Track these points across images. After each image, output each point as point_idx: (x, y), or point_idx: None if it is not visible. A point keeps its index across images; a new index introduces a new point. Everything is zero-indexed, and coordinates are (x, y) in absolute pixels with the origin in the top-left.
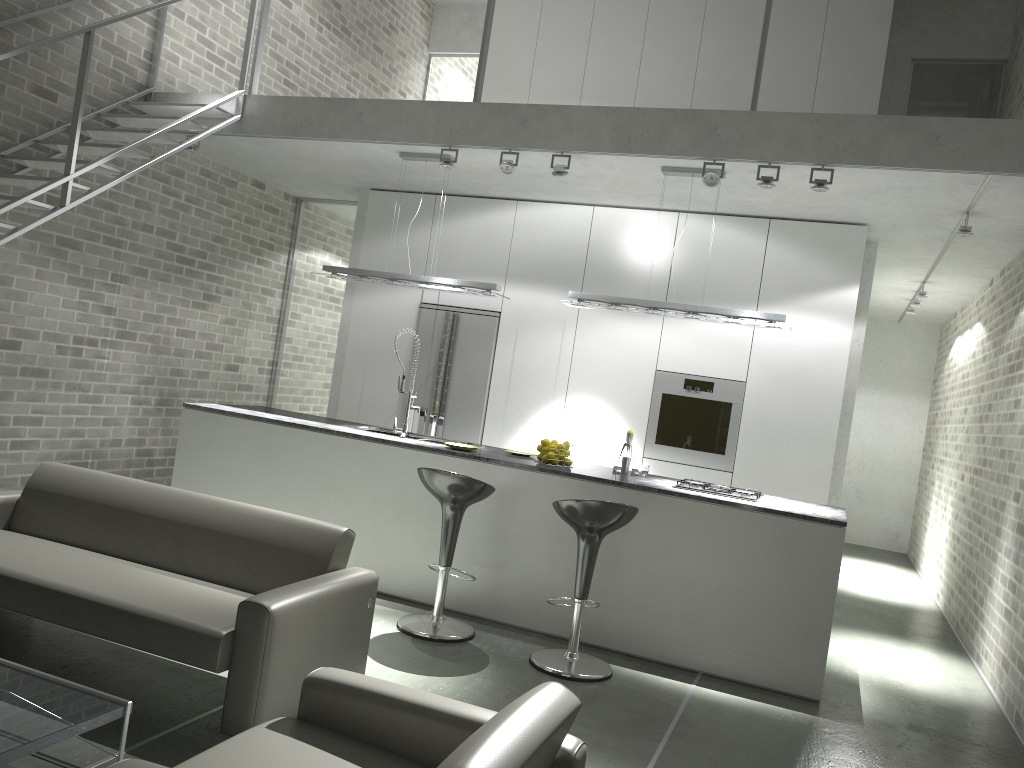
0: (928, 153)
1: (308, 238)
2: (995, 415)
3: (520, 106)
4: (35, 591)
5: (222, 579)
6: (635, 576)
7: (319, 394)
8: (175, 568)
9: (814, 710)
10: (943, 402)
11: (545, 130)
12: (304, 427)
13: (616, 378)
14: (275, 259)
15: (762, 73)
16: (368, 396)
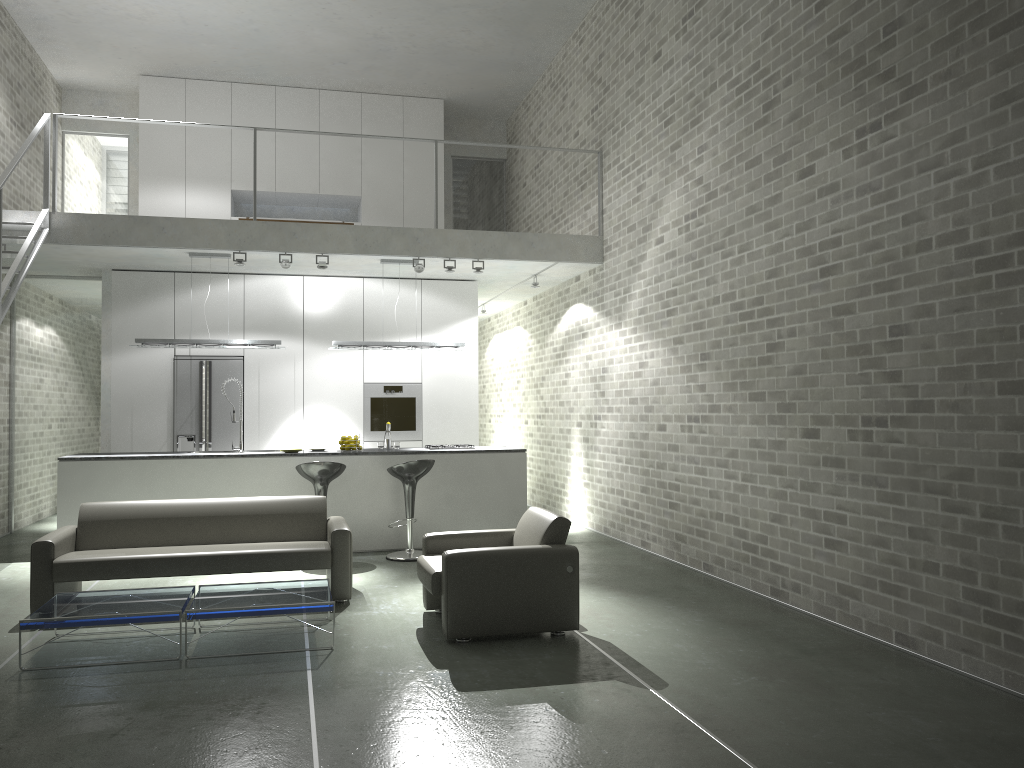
0: (529, 252)
1: (29, 309)
2: (549, 382)
3: (289, 224)
4: (199, 559)
5: (260, 540)
6: (423, 503)
7: (65, 440)
8: (225, 542)
9: None
10: (491, 377)
11: (309, 239)
12: (175, 457)
13: (338, 392)
14: (4, 331)
15: (366, 167)
16: (139, 433)
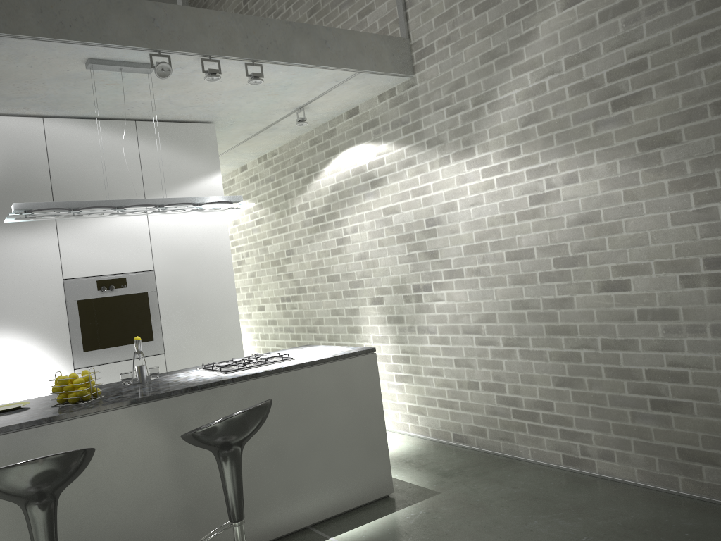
0: (323, 54)
1: None
2: (304, 255)
3: None
4: None
5: None
6: None
7: None
8: None
9: (404, 501)
10: None
11: None
12: None
13: (20, 298)
14: None
15: None
16: None
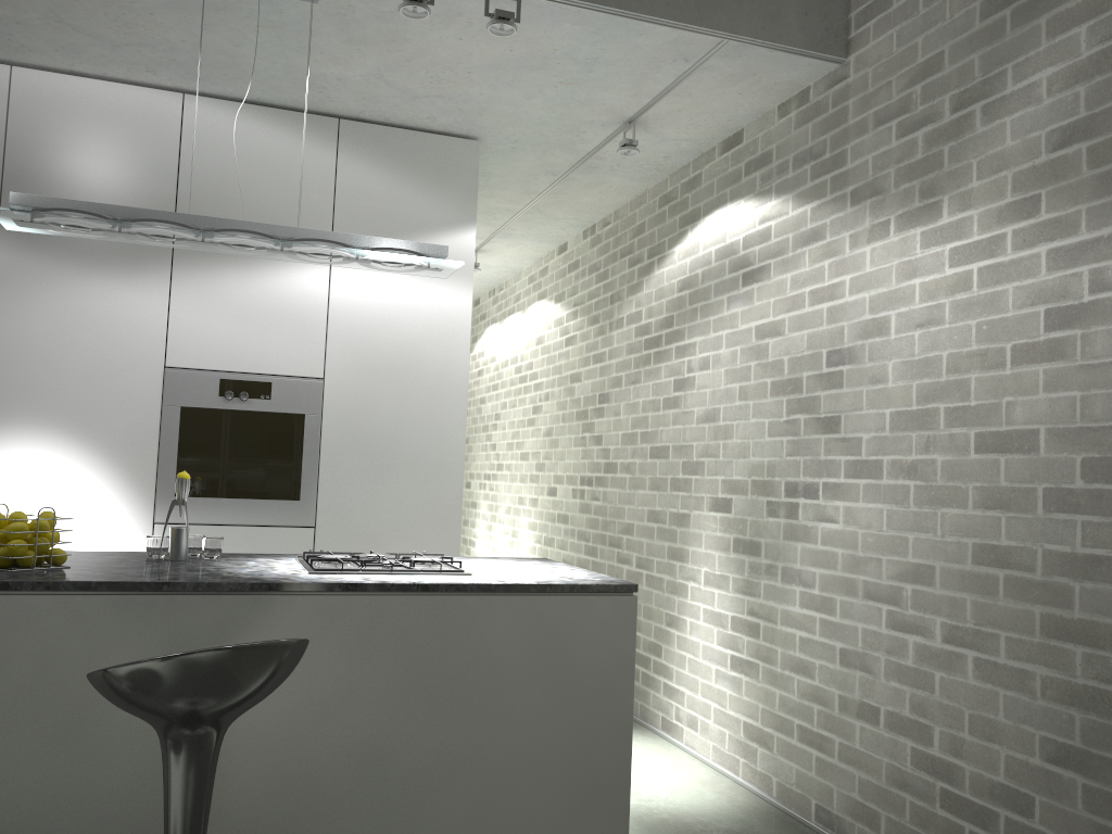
0: None
1: None
2: (623, 406)
3: None
4: None
5: None
6: (266, 777)
7: None
8: None
9: None
10: (474, 406)
11: None
12: None
13: (88, 386)
14: None
15: None
16: None
